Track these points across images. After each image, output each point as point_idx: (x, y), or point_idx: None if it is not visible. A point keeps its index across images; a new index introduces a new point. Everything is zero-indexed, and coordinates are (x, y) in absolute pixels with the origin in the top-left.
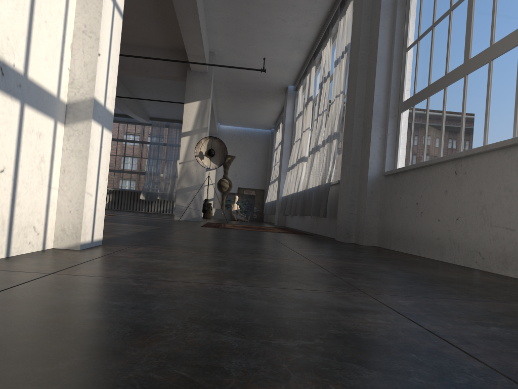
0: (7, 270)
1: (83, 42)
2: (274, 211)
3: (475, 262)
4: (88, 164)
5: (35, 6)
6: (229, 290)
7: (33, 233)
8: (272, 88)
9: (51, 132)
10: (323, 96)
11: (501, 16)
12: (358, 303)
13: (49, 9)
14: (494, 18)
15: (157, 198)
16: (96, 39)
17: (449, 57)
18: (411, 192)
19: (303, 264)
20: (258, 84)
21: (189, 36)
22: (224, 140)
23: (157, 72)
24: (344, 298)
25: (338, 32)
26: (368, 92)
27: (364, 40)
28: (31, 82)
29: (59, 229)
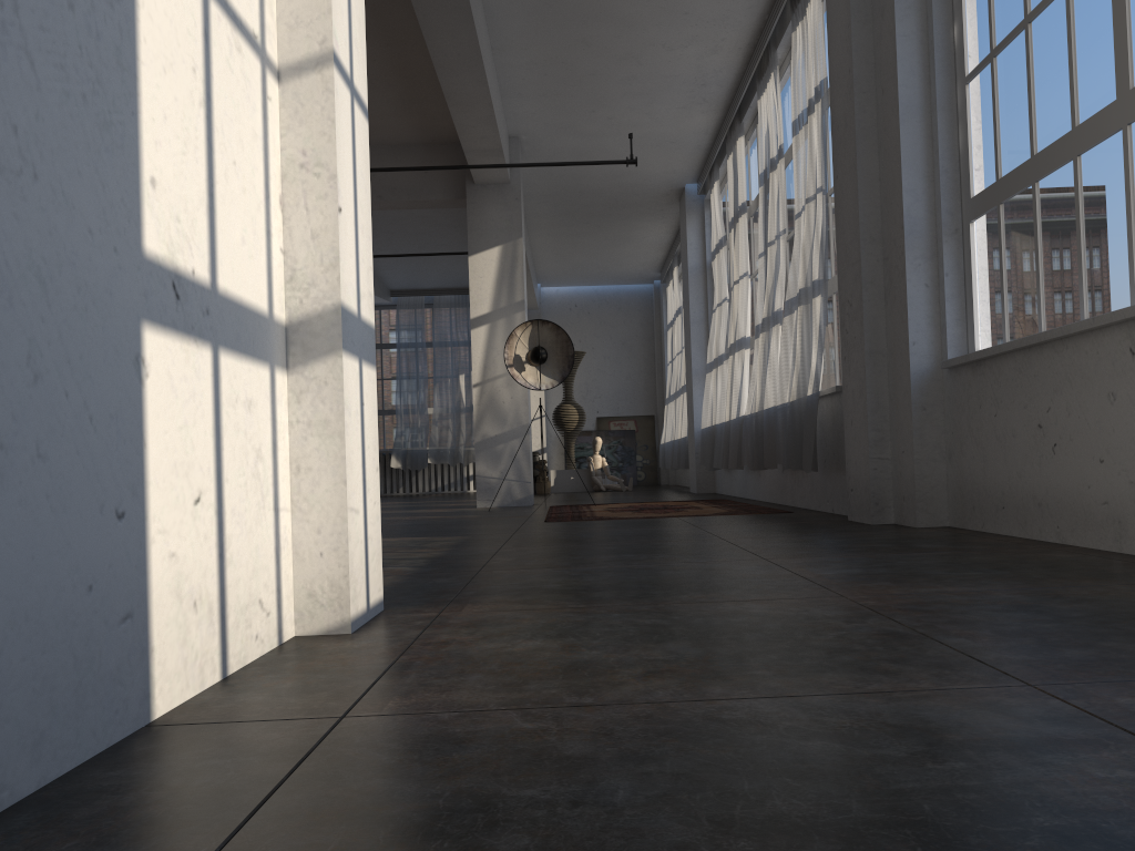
0: (250, 720)
1: (303, 189)
2: (685, 462)
3: None
4: (346, 449)
5: (214, 136)
6: (735, 718)
7: (259, 614)
8: (651, 195)
9: (267, 393)
10: (773, 201)
11: None
12: (1034, 718)
13: (237, 135)
14: None
15: (426, 462)
16: (331, 178)
17: (1077, 88)
18: (1021, 400)
19: (833, 609)
20: (618, 190)
21: (466, 111)
22: (554, 318)
23: (403, 197)
24: (994, 708)
25: (793, 57)
26: (886, 185)
27: (862, 70)
28: (224, 298)
29: (304, 593)
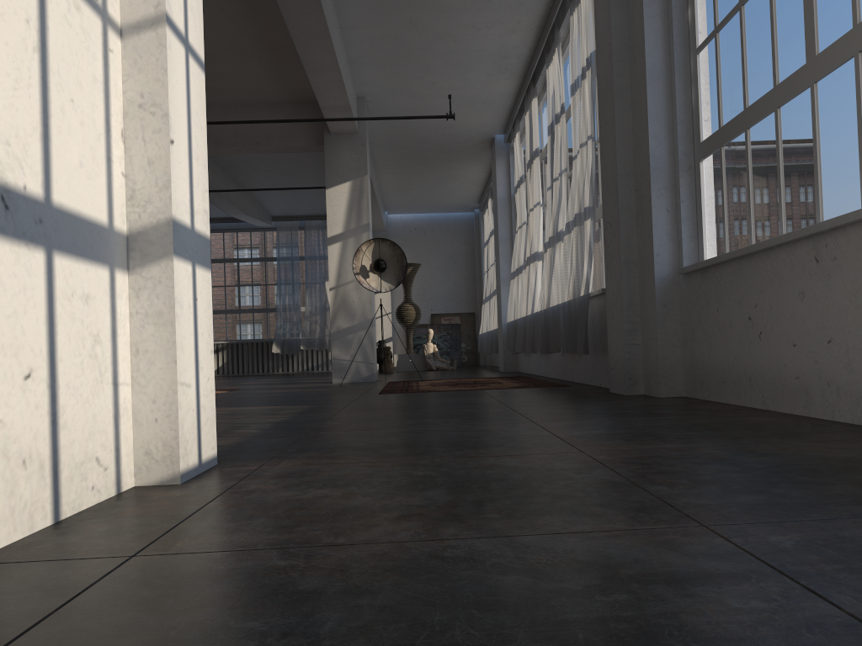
0: (55, 559)
1: (141, 125)
2: (496, 348)
3: None
4: (176, 335)
5: (50, 77)
6: (454, 556)
7: (96, 469)
8: (469, 143)
9: (106, 289)
10: (557, 147)
11: None
12: (697, 555)
13: (75, 78)
14: None
15: (299, 348)
16: (164, 116)
17: (777, 55)
18: (736, 298)
19: (570, 463)
20: (443, 139)
21: (320, 76)
22: (398, 238)
23: (275, 143)
24: (669, 545)
25: (571, 35)
26: (637, 133)
27: (619, 44)
28: (59, 210)
29: (142, 452)
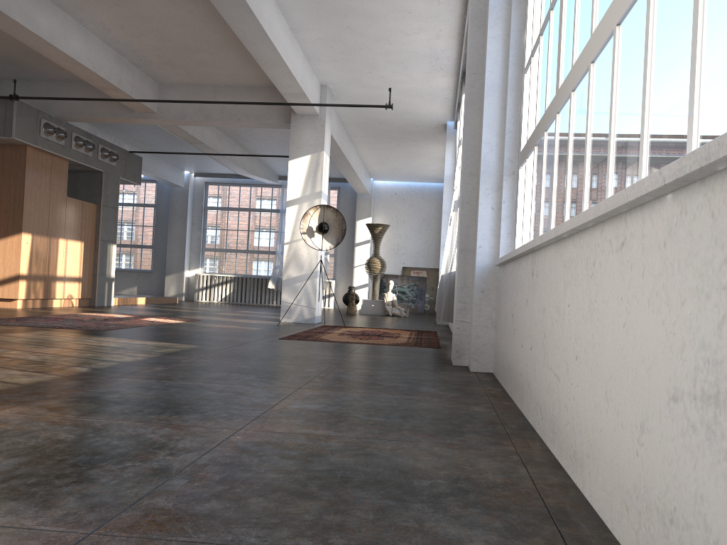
0: None
1: None
2: None
3: (538, 423)
4: None
5: None
6: None
7: None
8: (426, 127)
9: None
10: None
11: (580, 19)
12: None
13: None
14: (575, 22)
15: None
16: None
17: (549, 84)
18: (510, 295)
19: (196, 441)
20: (403, 123)
21: (272, 69)
22: (381, 201)
23: (252, 120)
24: None
25: None
26: (480, 138)
27: (475, 59)
28: None
29: None
